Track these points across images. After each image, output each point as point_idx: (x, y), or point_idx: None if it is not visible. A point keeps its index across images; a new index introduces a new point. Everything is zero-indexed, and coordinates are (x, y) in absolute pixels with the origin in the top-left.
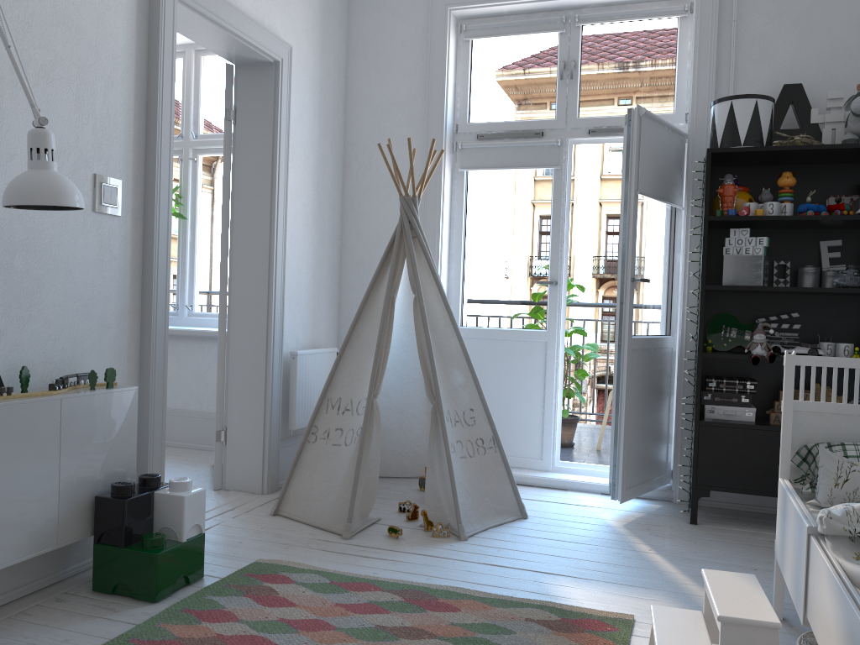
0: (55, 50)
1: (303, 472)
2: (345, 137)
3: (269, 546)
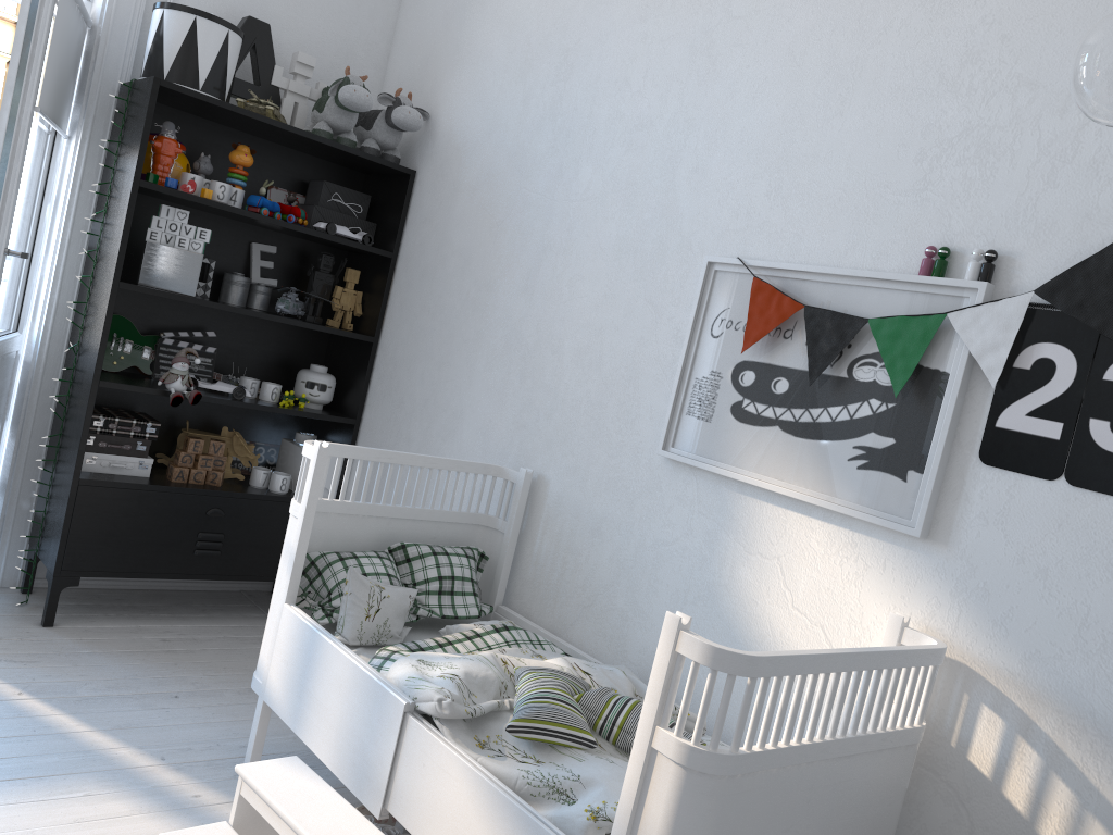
0: None
1: None
2: None
3: None
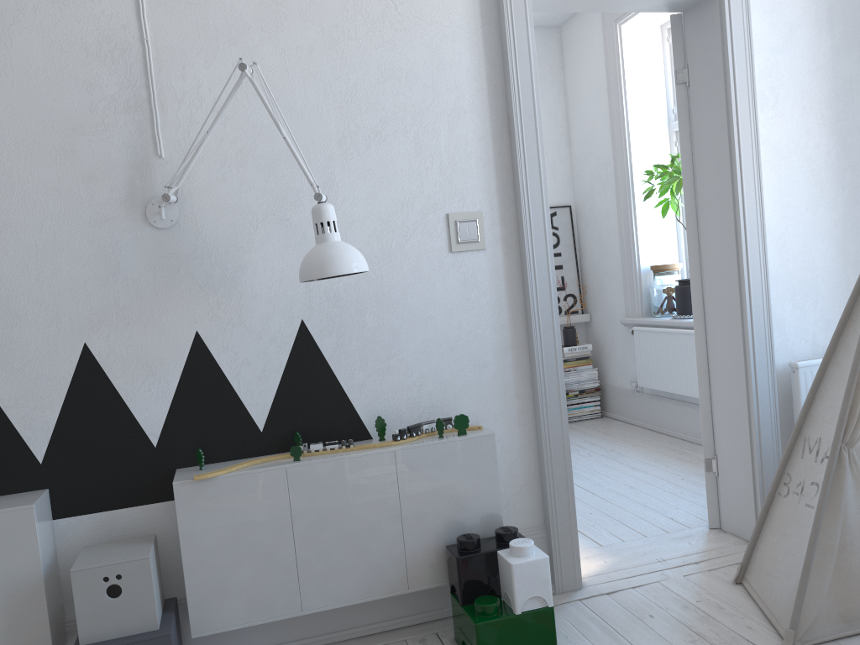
0: (385, 108)
1: (771, 535)
2: None
3: (676, 632)
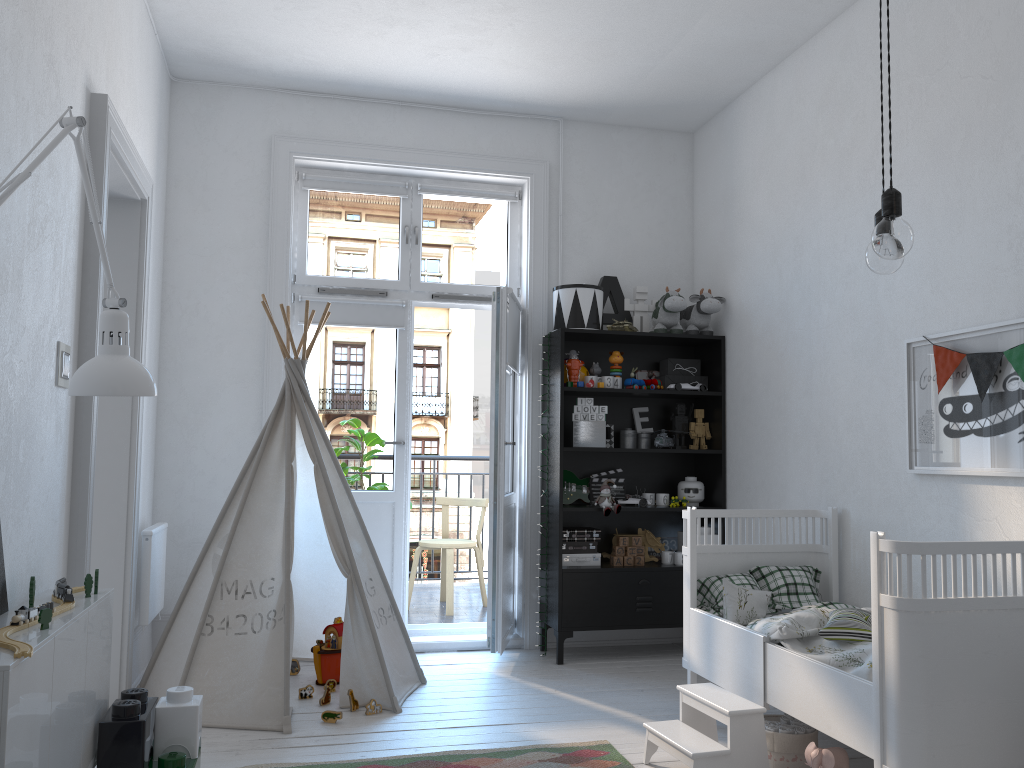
0: (47, 204)
1: (201, 670)
2: (164, 277)
3: (216, 756)
